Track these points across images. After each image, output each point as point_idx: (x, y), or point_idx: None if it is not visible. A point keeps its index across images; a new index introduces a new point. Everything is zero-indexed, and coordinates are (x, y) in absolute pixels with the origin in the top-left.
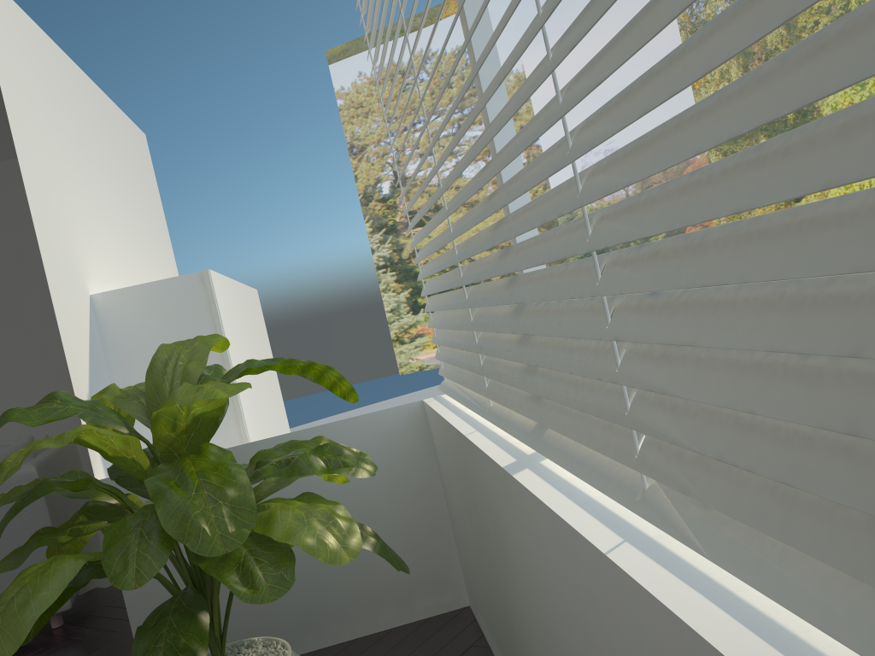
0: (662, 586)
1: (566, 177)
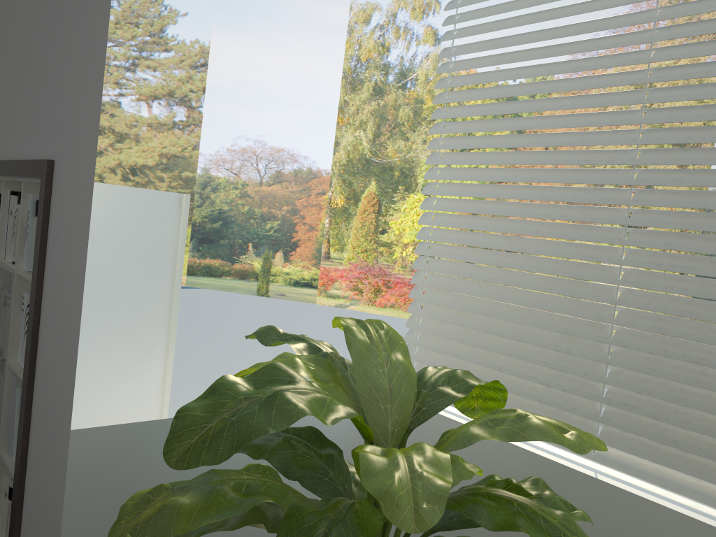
0: None
1: (215, 147)
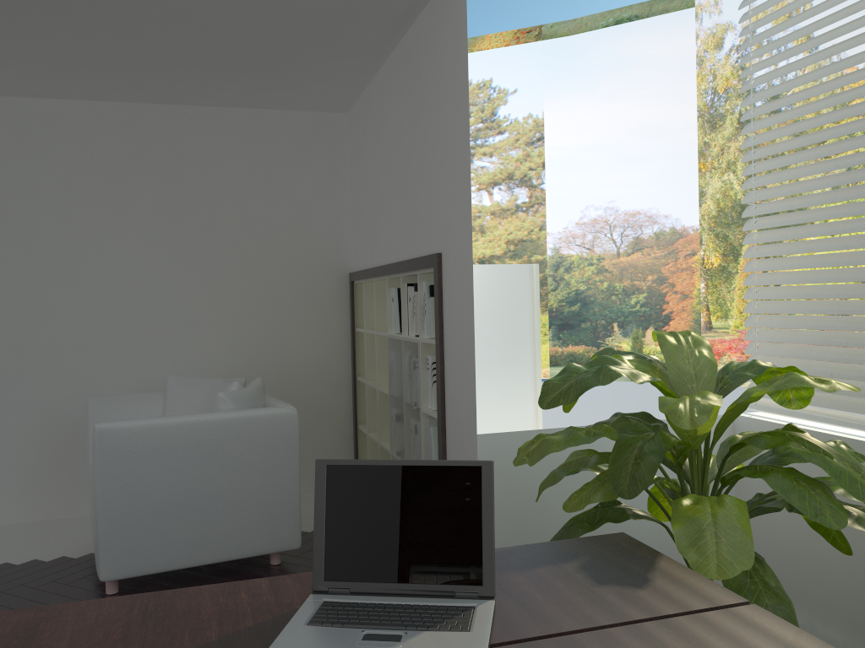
0: None
1: (563, 223)
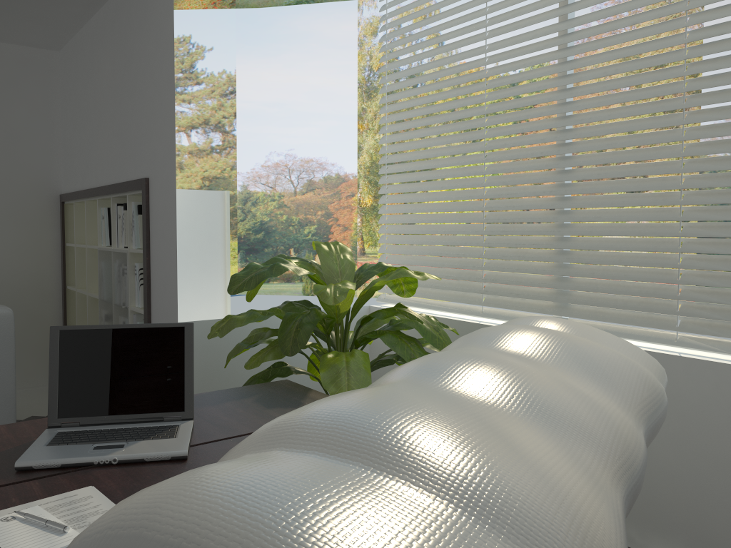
0: (719, 361)
1: (251, 165)
